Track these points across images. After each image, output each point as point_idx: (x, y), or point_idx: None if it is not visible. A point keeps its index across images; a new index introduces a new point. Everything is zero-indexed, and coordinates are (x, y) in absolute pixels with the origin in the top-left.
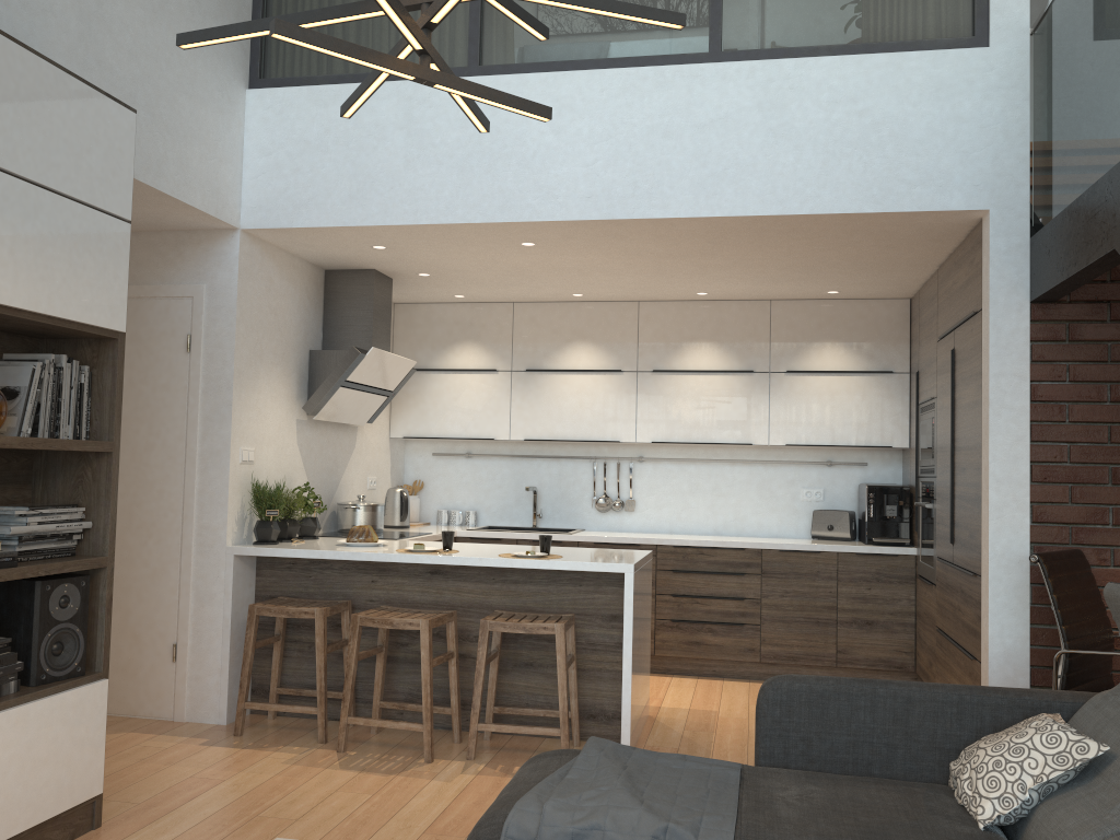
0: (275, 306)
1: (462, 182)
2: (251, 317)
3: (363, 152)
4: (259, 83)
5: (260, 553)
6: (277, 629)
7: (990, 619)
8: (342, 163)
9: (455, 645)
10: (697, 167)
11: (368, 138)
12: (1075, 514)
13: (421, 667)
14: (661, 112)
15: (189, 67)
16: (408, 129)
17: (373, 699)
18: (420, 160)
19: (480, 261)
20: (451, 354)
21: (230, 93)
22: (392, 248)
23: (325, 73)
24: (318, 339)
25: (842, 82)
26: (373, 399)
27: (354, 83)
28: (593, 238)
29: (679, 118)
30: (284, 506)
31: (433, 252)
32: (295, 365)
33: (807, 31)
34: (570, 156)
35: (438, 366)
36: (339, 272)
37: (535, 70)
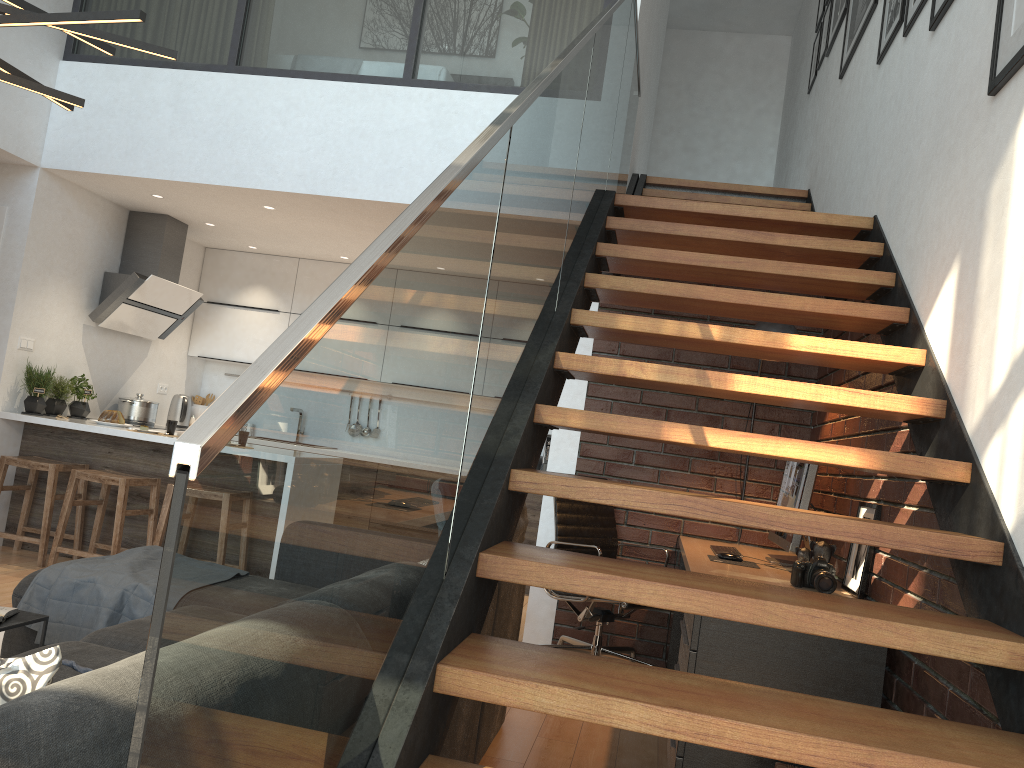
0: (70, 232)
1: (209, 152)
2: (43, 237)
3: (140, 120)
4: (71, 57)
5: (20, 419)
6: (29, 481)
7: (540, 524)
8: (124, 126)
9: (155, 505)
10: (381, 163)
11: (145, 110)
12: (610, 453)
13: (115, 514)
14: (361, 118)
15: (2, 38)
16: (176, 107)
17: (90, 540)
18: (181, 131)
19: (245, 218)
20: (245, 294)
21: (42, 62)
22: (168, 198)
23: (122, 56)
24: (116, 264)
25: (493, 113)
26: (161, 319)
27: (141, 67)
28: (314, 209)
29: (374, 125)
30: (57, 389)
31: (202, 205)
32: (88, 281)
33: (476, 71)
34: (291, 143)
35: (233, 302)
36: (140, 214)
37: (276, 74)
